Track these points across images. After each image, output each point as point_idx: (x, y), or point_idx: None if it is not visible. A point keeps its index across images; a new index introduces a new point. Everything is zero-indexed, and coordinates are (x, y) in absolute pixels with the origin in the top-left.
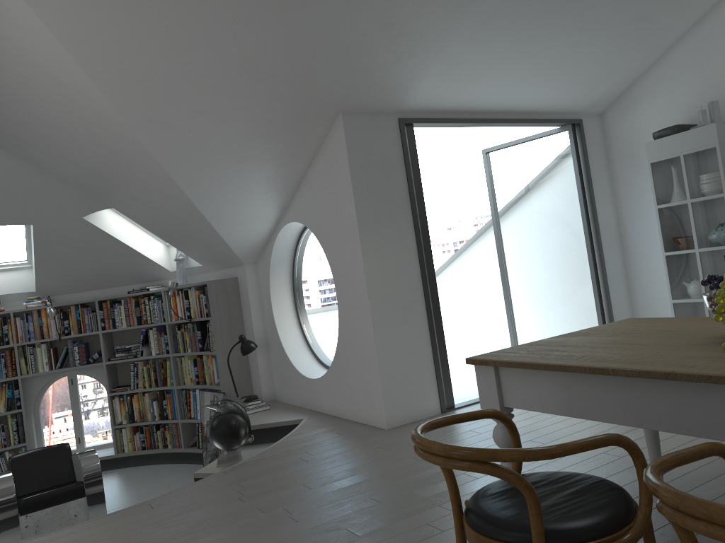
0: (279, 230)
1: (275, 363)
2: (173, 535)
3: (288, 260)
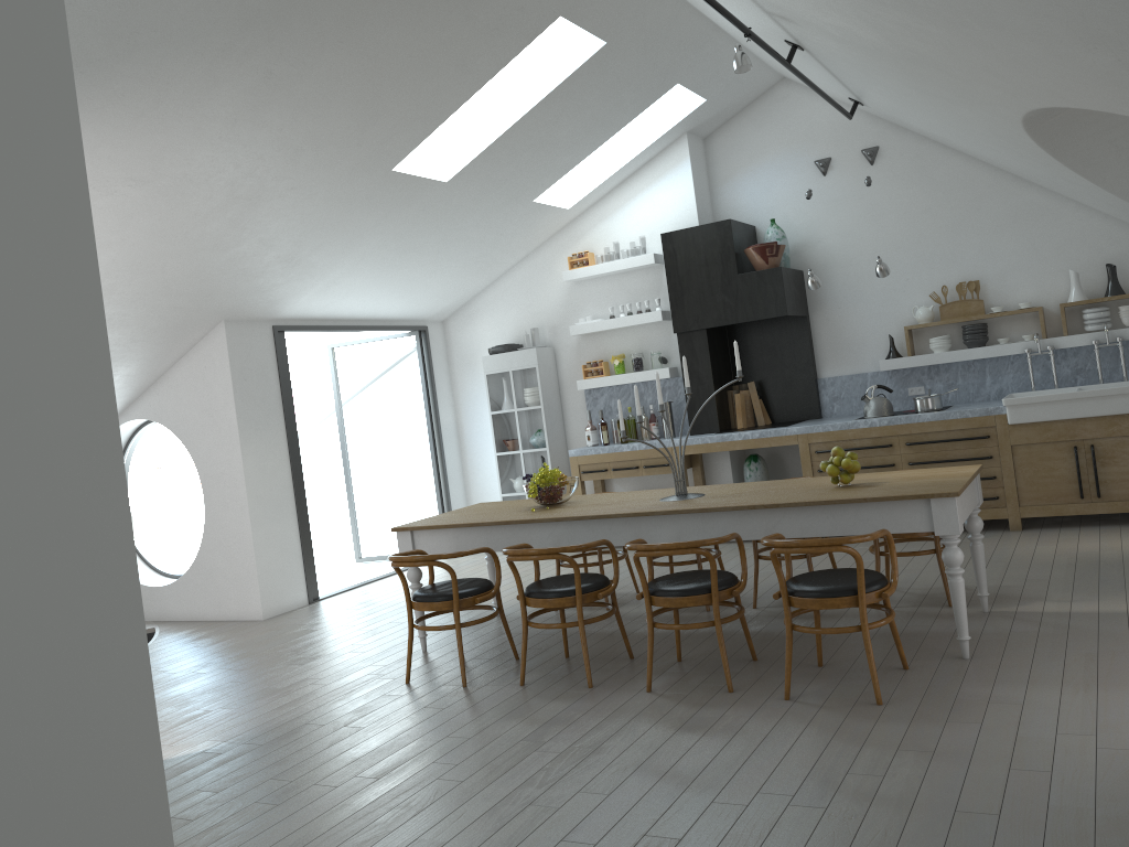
0: None
1: None
2: None
3: None
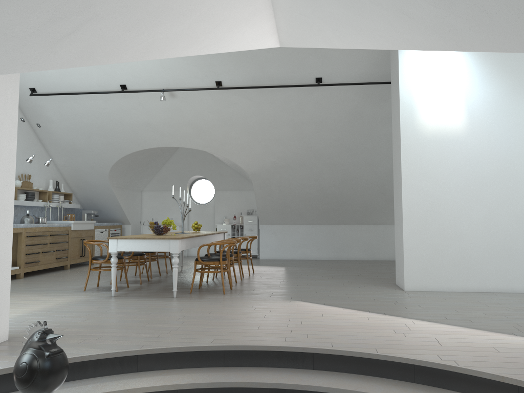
0: None
1: None
2: (227, 325)
3: None
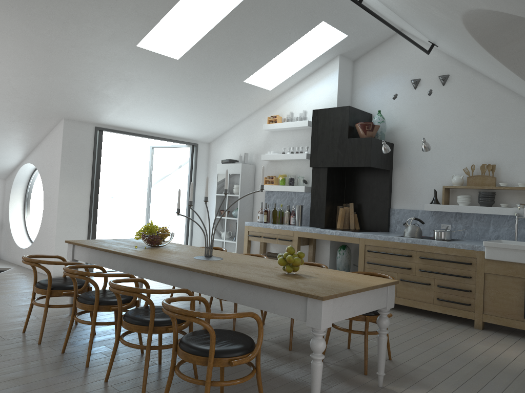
0: (22, 165)
1: (4, 237)
2: None
3: (25, 182)
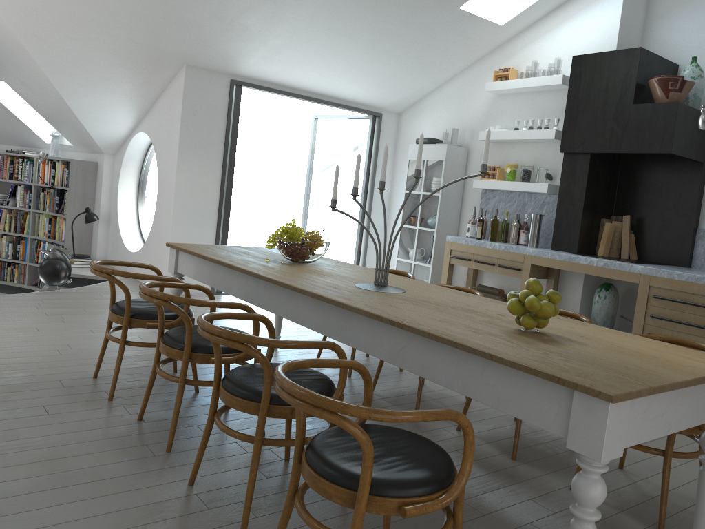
0: (133, 135)
1: (111, 235)
2: None
3: (139, 160)
